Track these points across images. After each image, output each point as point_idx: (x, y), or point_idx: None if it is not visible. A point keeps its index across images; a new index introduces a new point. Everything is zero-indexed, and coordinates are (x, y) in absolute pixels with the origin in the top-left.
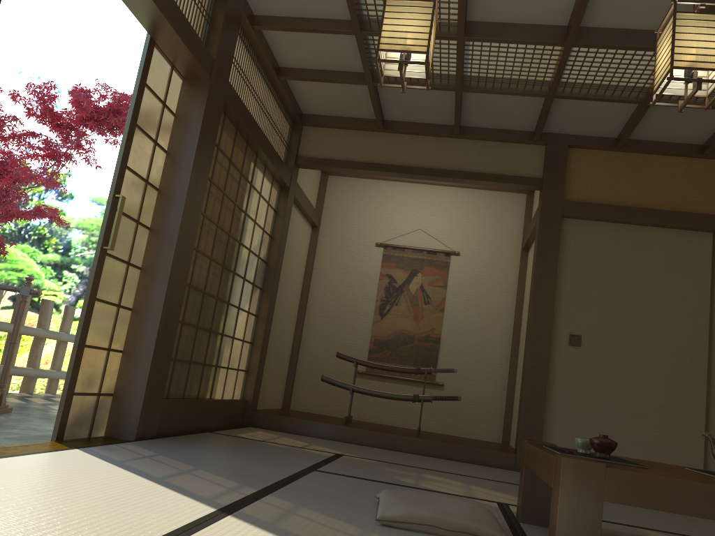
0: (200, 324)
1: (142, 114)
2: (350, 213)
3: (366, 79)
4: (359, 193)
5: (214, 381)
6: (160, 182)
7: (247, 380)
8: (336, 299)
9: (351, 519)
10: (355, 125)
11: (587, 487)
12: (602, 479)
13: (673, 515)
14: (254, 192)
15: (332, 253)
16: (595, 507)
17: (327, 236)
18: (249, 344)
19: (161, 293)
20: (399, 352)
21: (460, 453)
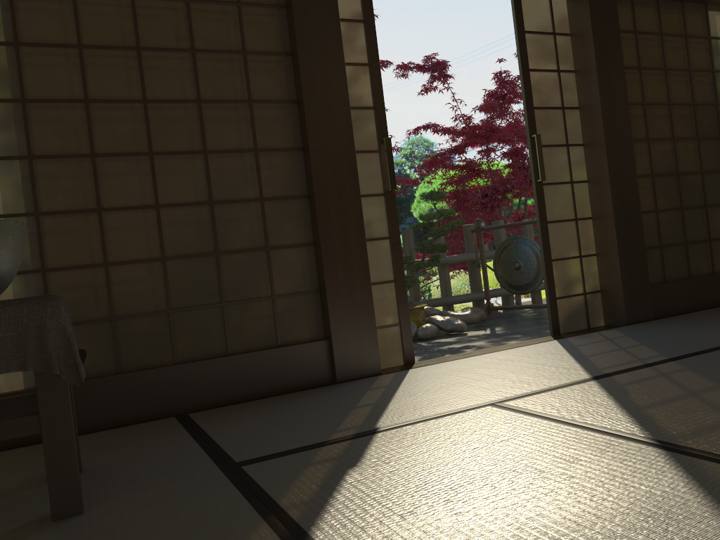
0: (685, 204)
1: (533, 57)
2: None
3: None
4: None
5: None
6: (578, 101)
7: None
8: None
9: None
10: None
11: None
12: None
13: None
14: (718, 42)
15: None
16: None
17: None
18: None
19: (607, 197)
20: None
21: None
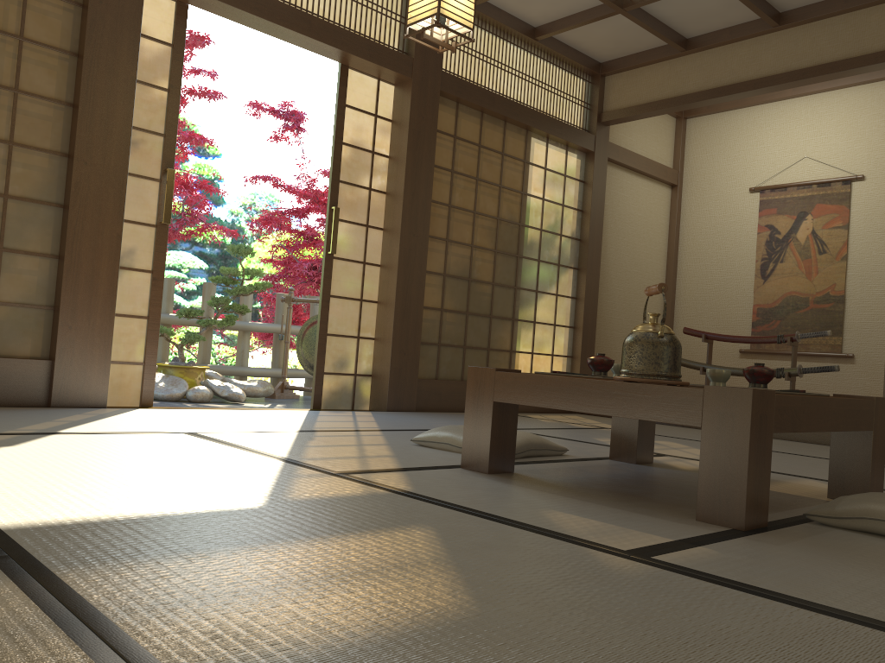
0: (471, 310)
1: (349, 132)
2: (716, 158)
3: (613, 8)
4: (724, 131)
5: (510, 366)
6: (387, 186)
7: (572, 366)
8: (709, 266)
9: (400, 441)
10: (655, 57)
11: (483, 390)
12: (492, 382)
13: None
14: (533, 168)
15: (698, 213)
16: (487, 407)
17: (691, 194)
18: (568, 328)
19: (393, 284)
20: (789, 321)
21: (806, 433)
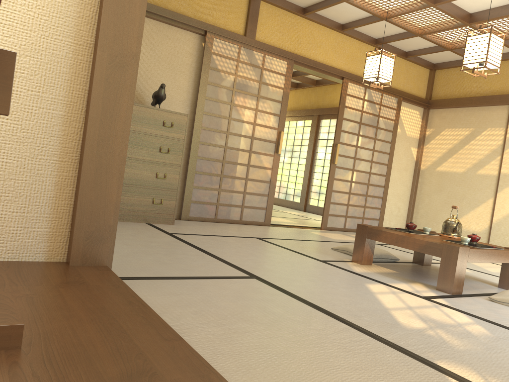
0: None
1: None
2: None
3: None
4: None
5: None
6: None
7: None
8: None
9: None
10: None
11: None
12: None
13: (242, 257)
14: None
15: None
16: None
17: None
18: None
19: None
20: None
21: None
